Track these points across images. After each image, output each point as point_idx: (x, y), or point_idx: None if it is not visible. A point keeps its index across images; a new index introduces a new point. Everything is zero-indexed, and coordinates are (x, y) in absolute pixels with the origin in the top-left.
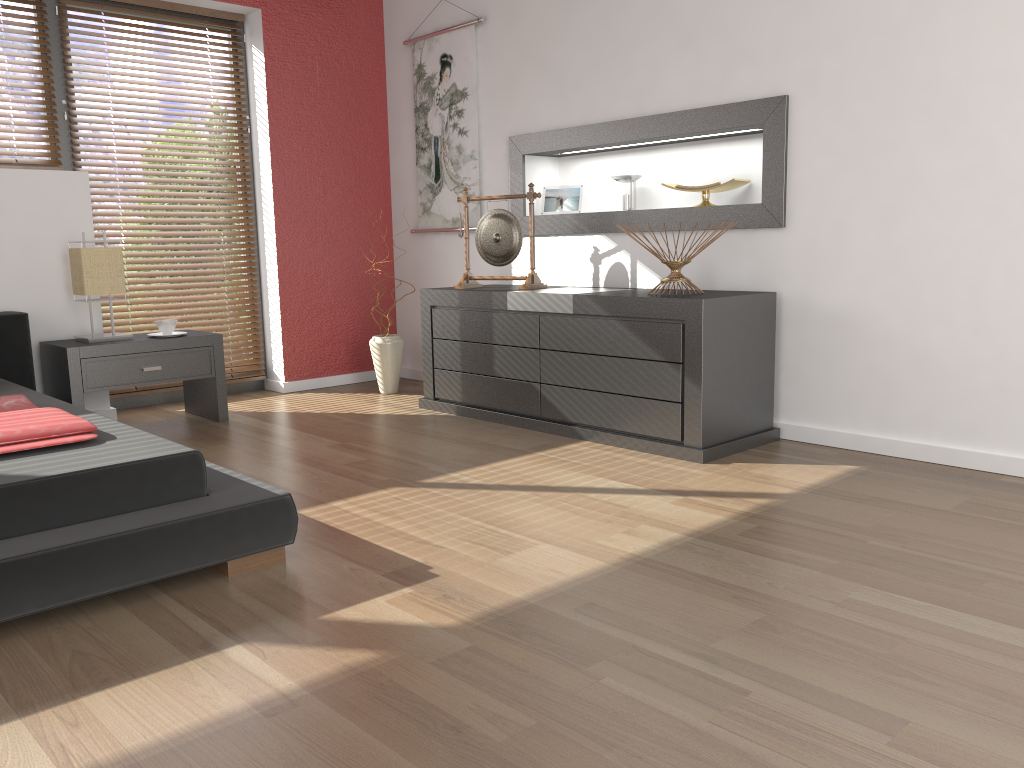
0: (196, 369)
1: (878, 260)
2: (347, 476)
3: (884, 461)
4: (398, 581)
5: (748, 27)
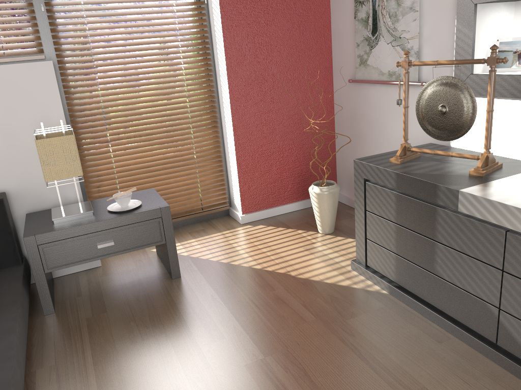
0: (147, 238)
1: None
2: None
3: None
4: None
5: None
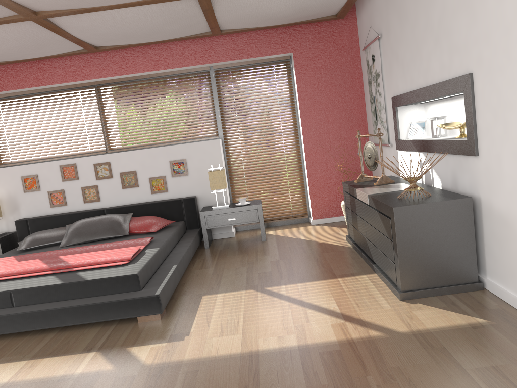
0: (251, 219)
1: (515, 182)
2: (247, 280)
3: (514, 320)
4: (169, 339)
5: (455, 31)
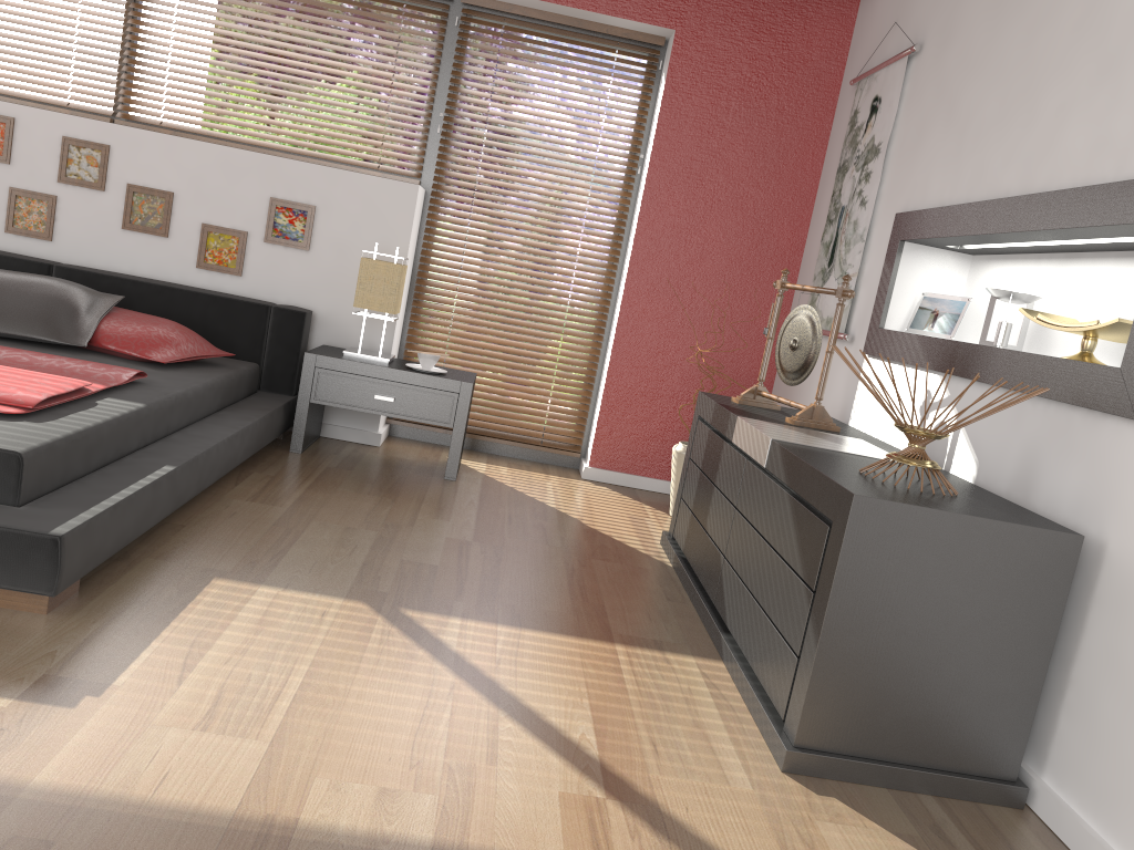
0: (434, 413)
1: None
2: (364, 571)
3: None
4: (31, 689)
5: None
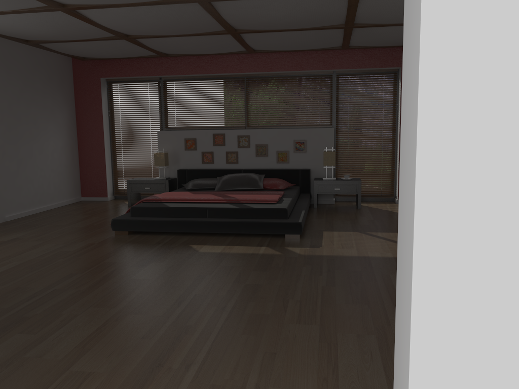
0: (351, 191)
1: None
2: (352, 227)
3: None
4: (310, 246)
5: None
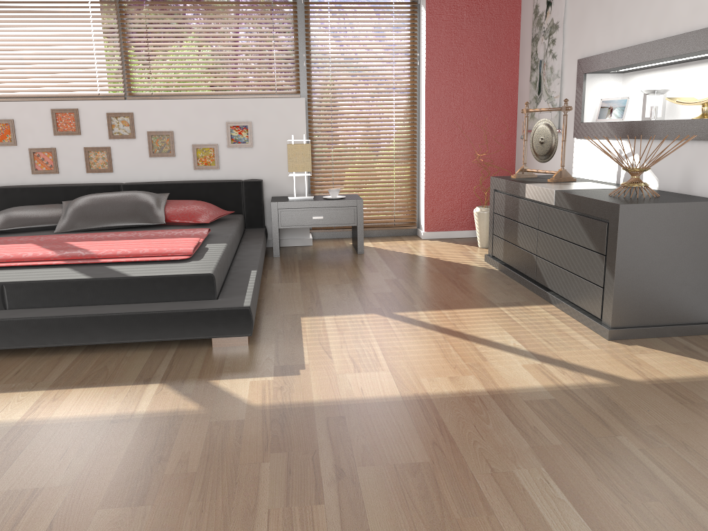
0: (345, 220)
1: None
2: (361, 301)
3: None
4: (275, 372)
5: None
